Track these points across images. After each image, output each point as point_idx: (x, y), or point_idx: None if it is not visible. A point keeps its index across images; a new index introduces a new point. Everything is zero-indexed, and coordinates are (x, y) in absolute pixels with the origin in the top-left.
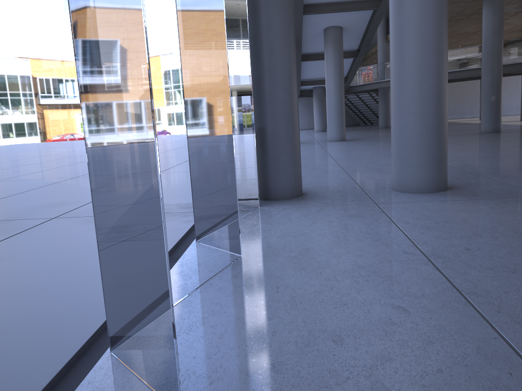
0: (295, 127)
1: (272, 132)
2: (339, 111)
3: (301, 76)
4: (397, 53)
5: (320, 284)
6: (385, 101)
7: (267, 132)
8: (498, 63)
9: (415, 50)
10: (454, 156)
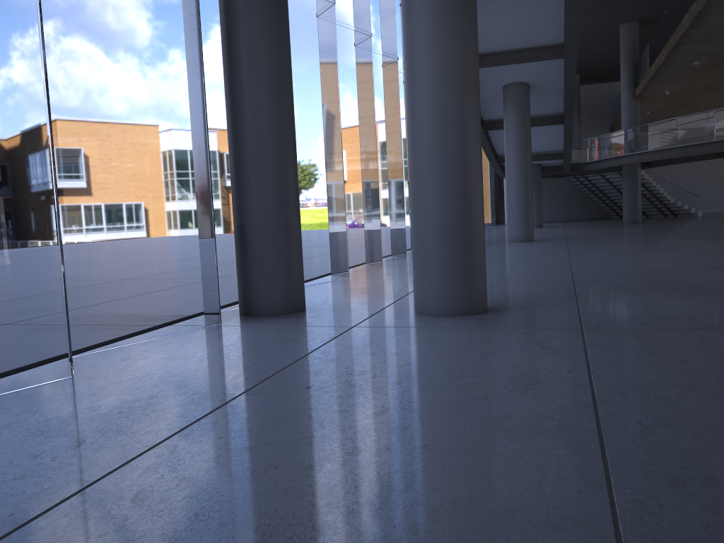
0: (285, 224)
1: (253, 229)
2: (522, 200)
3: (497, 150)
4: (408, 128)
5: (70, 411)
6: (631, 184)
7: (247, 229)
8: None
9: (423, 125)
10: (614, 268)
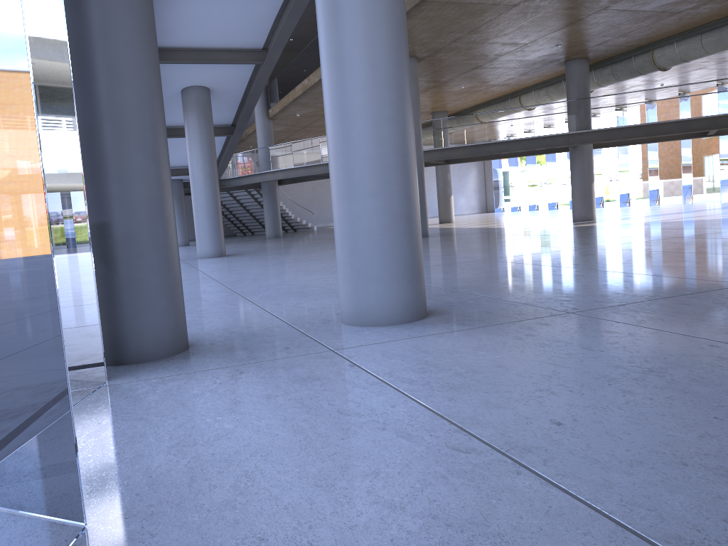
0: (169, 221)
1: (126, 230)
2: (213, 212)
3: None
4: (338, 96)
5: None
6: (272, 200)
7: (114, 231)
8: (418, 147)
9: (367, 92)
10: None
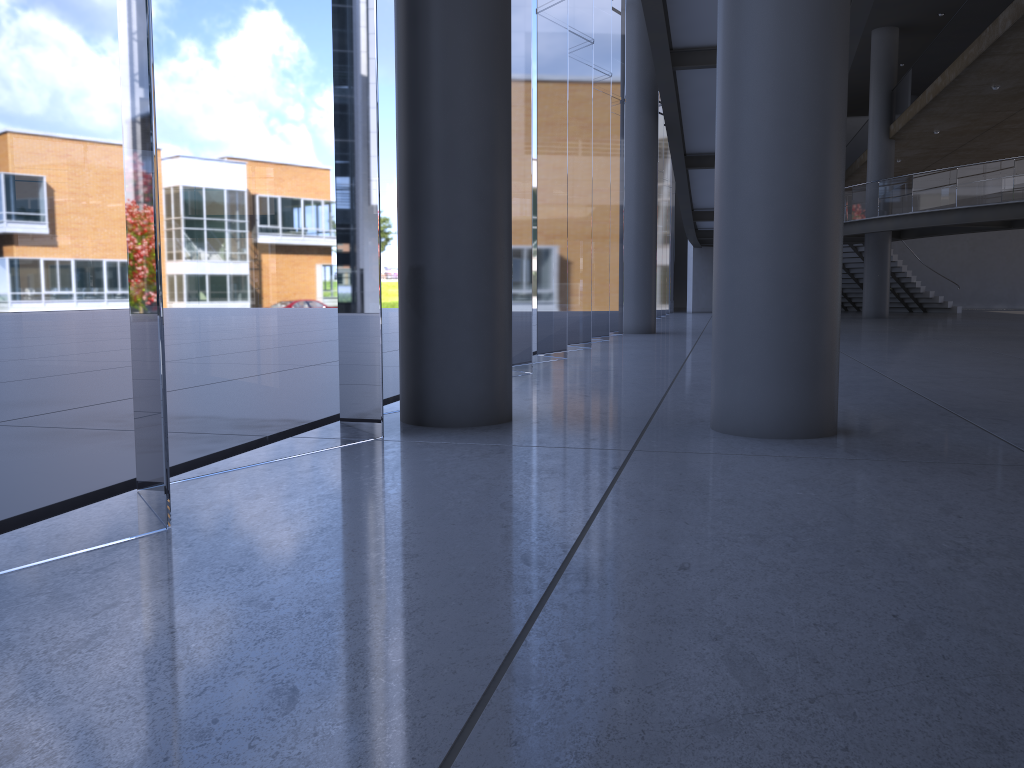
0: (493, 270)
1: (438, 277)
2: None
3: (695, 201)
4: (724, 114)
5: (213, 609)
6: (877, 262)
7: (427, 276)
8: None
9: (758, 107)
10: (947, 374)
